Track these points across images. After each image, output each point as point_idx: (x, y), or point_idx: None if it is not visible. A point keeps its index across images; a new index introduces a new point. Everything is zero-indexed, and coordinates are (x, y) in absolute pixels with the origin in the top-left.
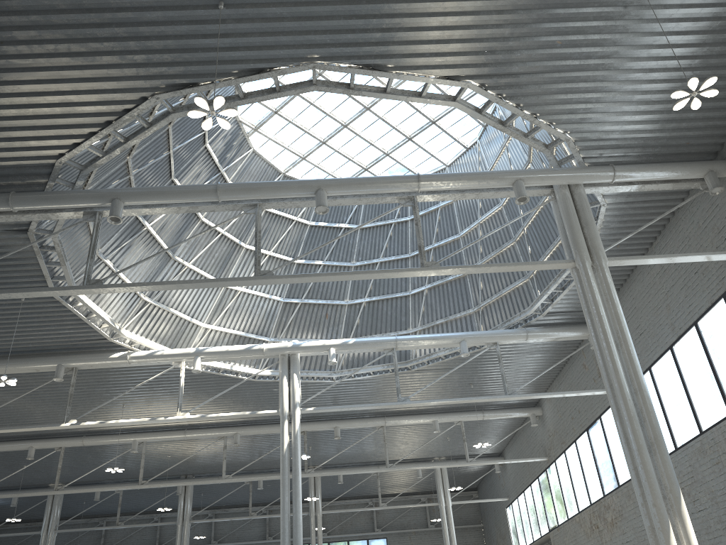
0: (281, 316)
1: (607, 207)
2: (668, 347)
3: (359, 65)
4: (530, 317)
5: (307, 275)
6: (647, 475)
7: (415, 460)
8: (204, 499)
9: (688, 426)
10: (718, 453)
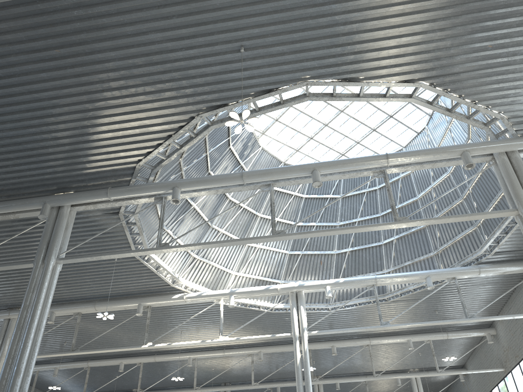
0: (288, 264)
1: None
2: None
3: (338, 79)
4: (481, 256)
5: (310, 232)
6: None
7: (395, 372)
8: None
9: None
10: None
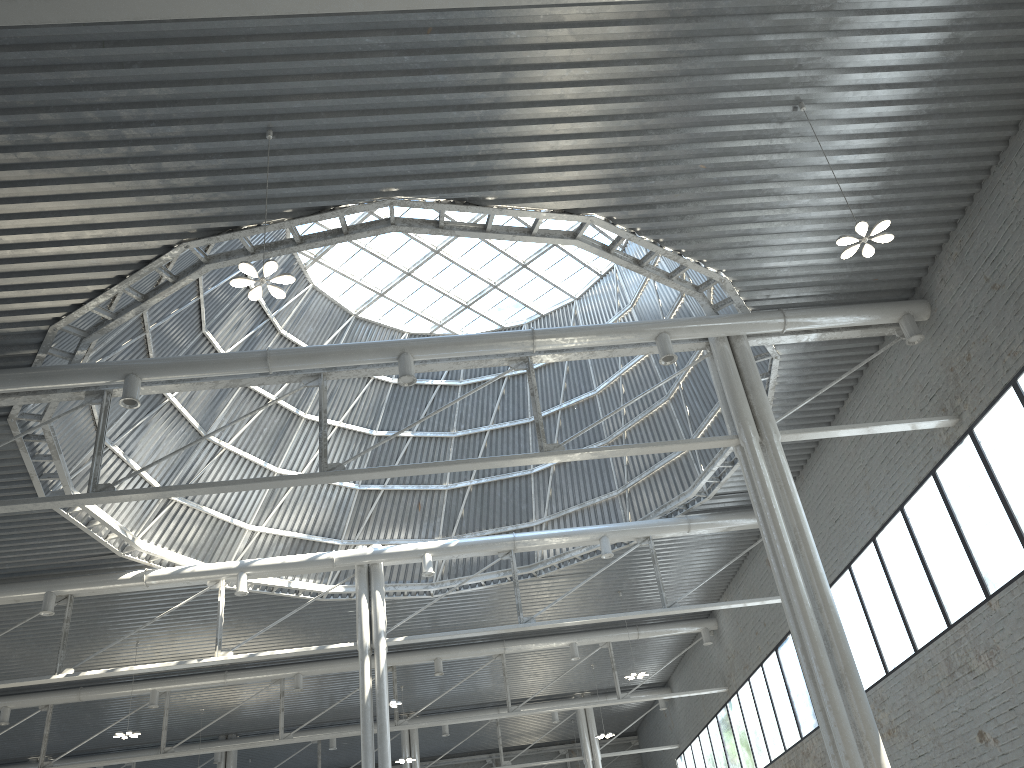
0: (356, 509)
1: (781, 360)
2: (870, 538)
3: (449, 199)
4: (693, 501)
5: (390, 468)
6: (837, 718)
7: (549, 698)
8: (253, 767)
9: (900, 642)
10: (938, 679)
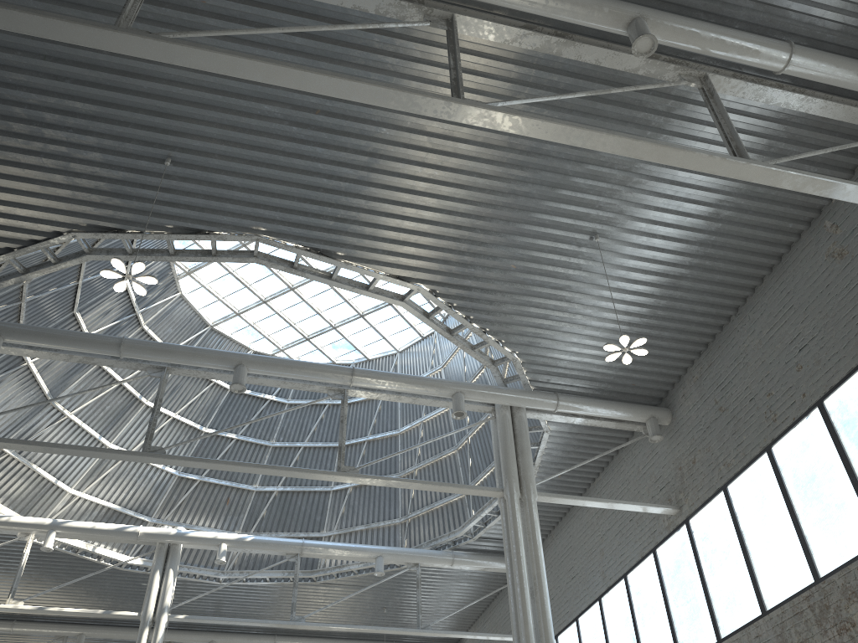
0: (171, 492)
1: (550, 434)
2: (597, 597)
3: (306, 247)
4: (460, 539)
5: (204, 460)
6: None
7: None
8: None
9: None
10: None
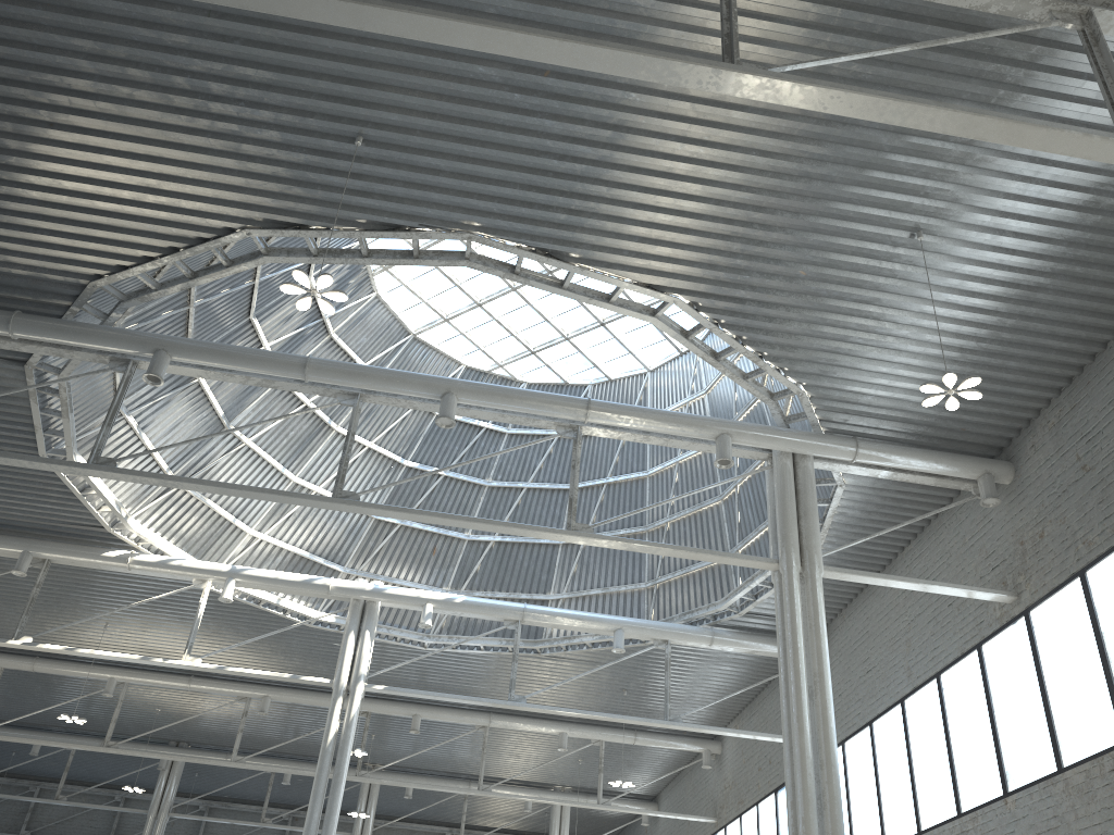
0: (367, 538)
1: (845, 489)
2: (898, 699)
3: (531, 247)
4: (722, 613)
5: (405, 510)
6: None
7: (527, 784)
8: (198, 783)
9: (905, 818)
10: None
